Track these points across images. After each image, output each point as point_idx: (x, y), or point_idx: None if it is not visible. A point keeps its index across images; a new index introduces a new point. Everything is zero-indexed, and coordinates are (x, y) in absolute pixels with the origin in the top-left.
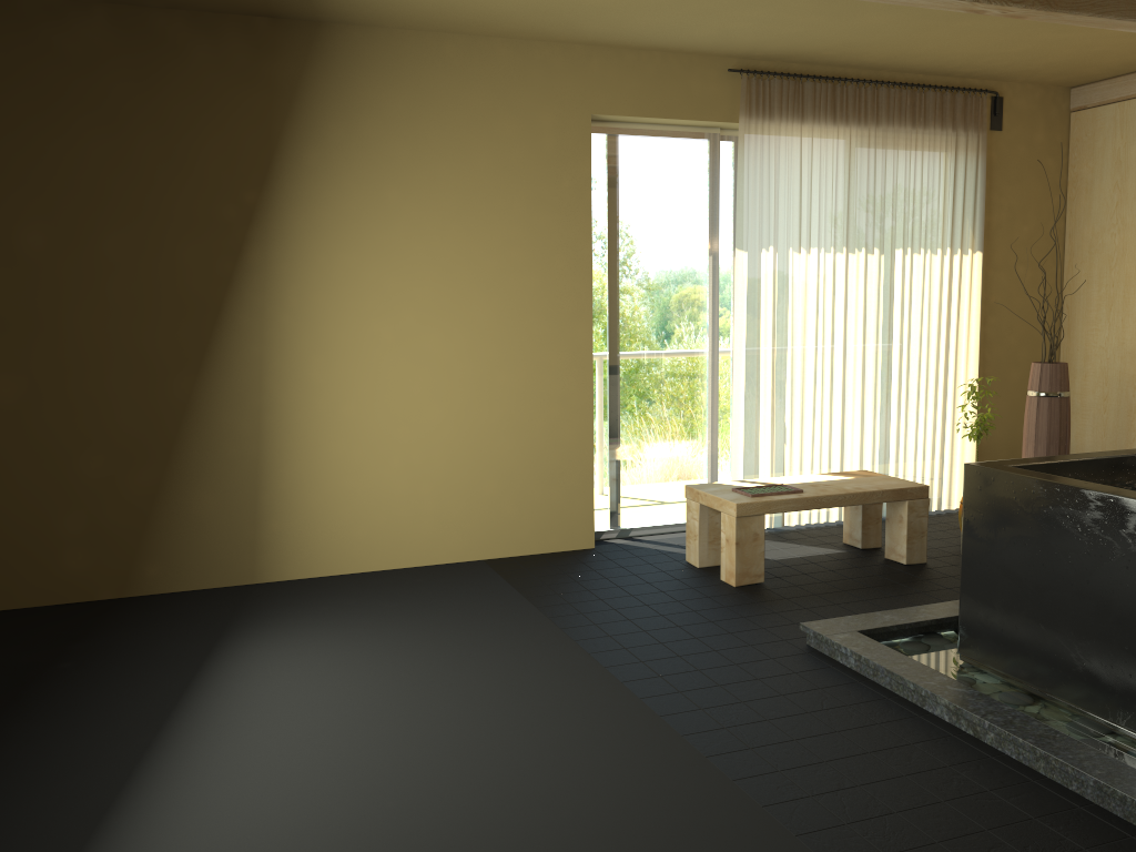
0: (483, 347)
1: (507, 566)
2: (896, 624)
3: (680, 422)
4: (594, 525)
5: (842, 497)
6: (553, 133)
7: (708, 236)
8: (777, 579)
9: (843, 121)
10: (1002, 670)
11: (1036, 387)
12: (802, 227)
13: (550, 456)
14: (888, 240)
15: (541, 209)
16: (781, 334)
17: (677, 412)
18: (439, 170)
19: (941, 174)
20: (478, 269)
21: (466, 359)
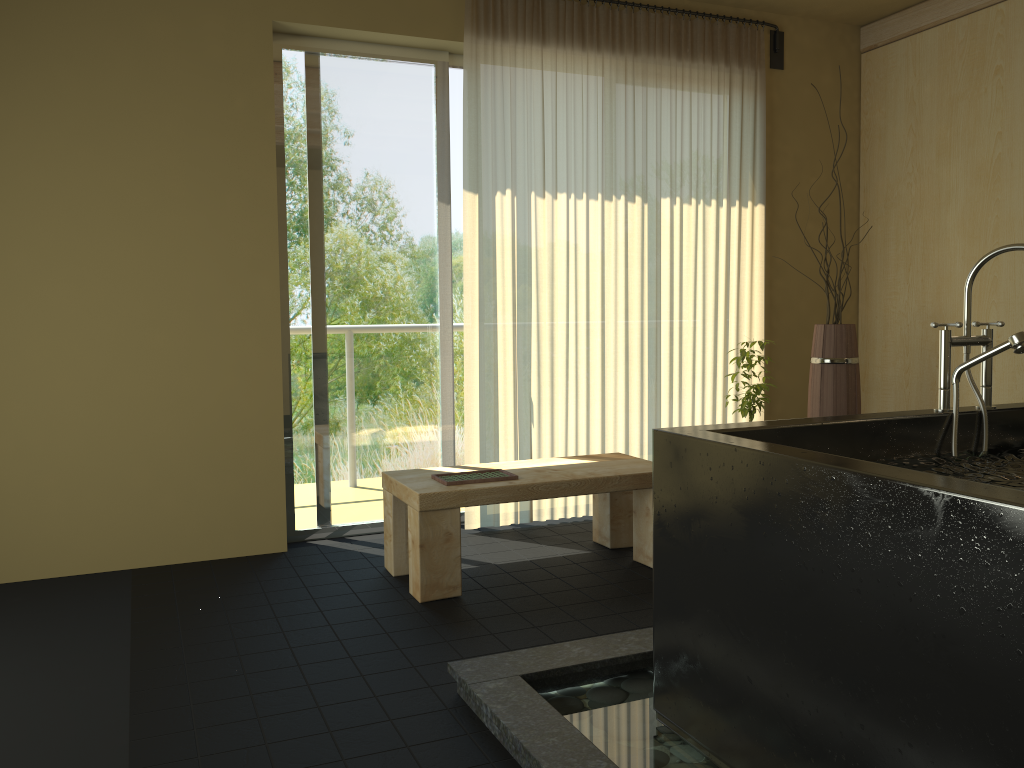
0: (128, 301)
1: (154, 577)
2: (583, 662)
3: (406, 397)
4: (285, 523)
5: (566, 485)
6: (221, 40)
7: (437, 178)
8: (482, 591)
9: (594, 47)
10: (704, 743)
11: (820, 353)
12: (547, 168)
13: (225, 438)
14: (652, 187)
15: (207, 132)
16: (524, 293)
17: (402, 385)
18: (64, 77)
19: (713, 114)
20: (121, 203)
21: (105, 316)
